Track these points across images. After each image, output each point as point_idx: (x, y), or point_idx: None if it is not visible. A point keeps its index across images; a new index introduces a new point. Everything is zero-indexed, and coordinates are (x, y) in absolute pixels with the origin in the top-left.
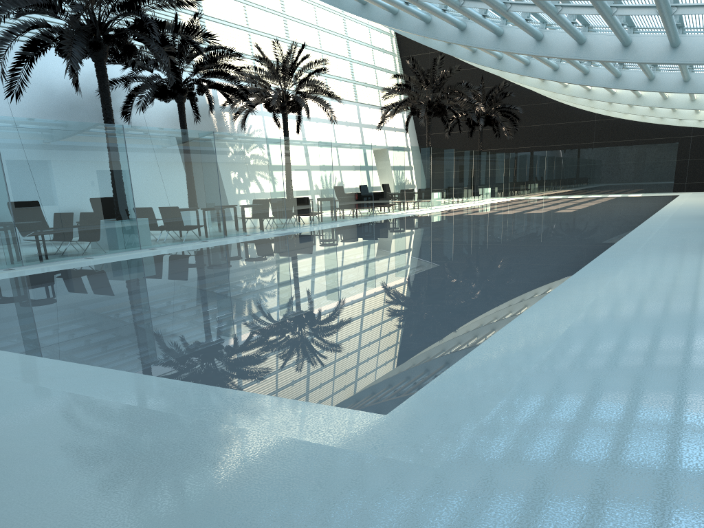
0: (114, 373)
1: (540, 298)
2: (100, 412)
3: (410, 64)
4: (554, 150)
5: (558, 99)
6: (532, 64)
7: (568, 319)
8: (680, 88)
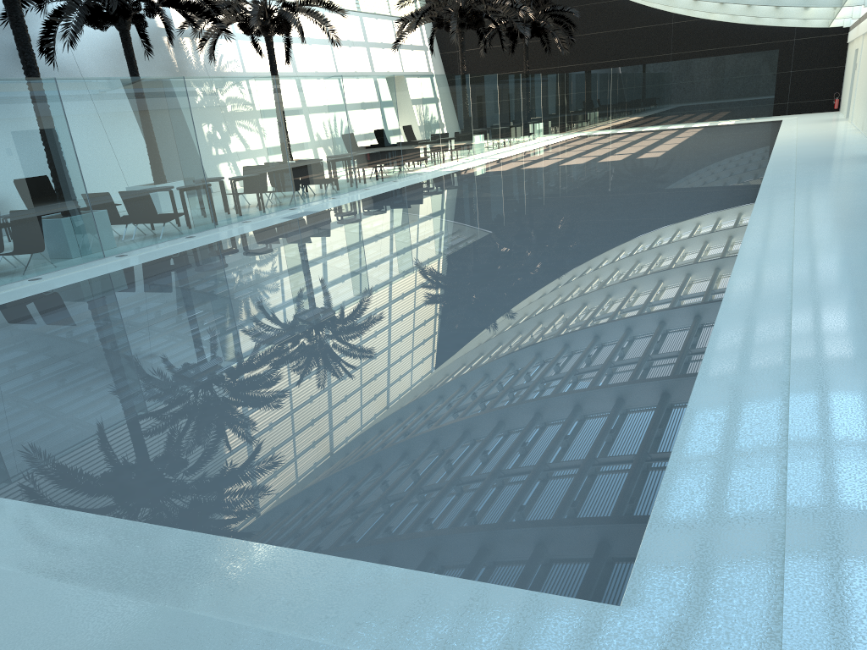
0: (158, 535)
1: (711, 328)
2: (172, 640)
3: None
4: (621, 66)
5: None
6: None
7: (777, 371)
8: None
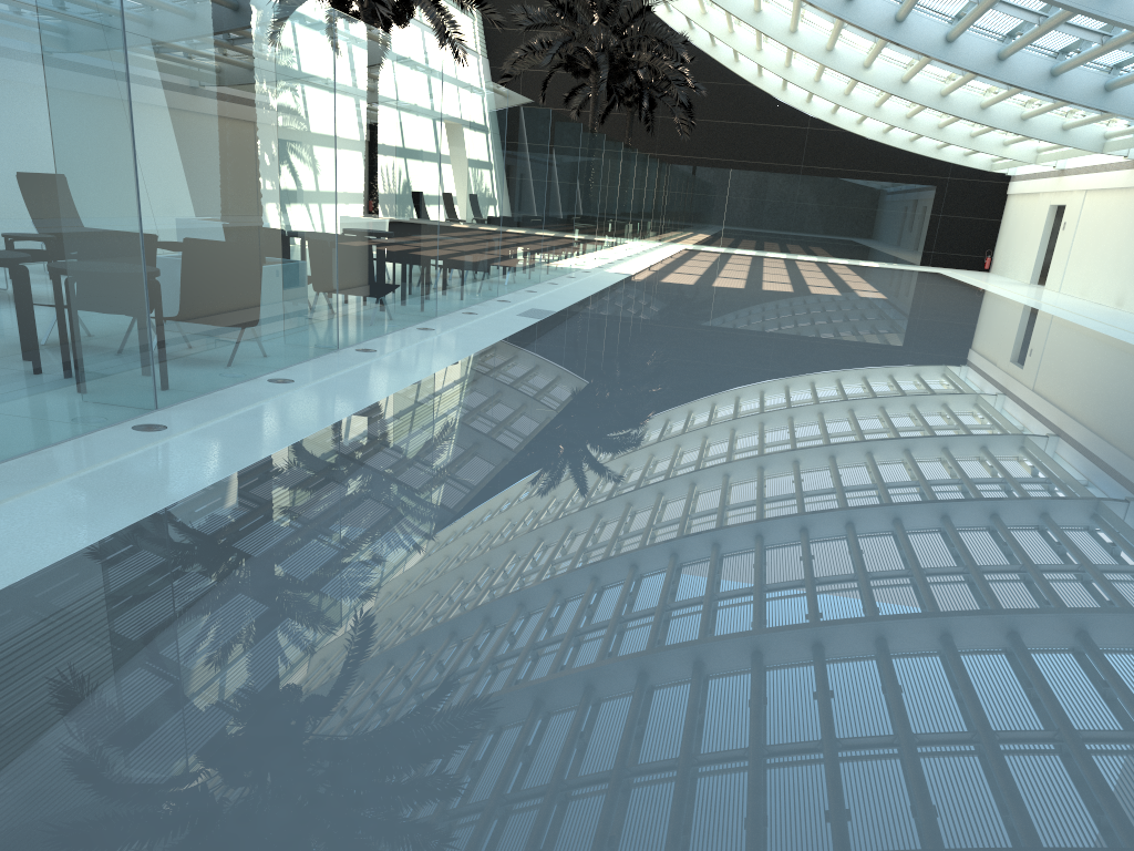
0: None
1: None
2: None
3: None
4: (738, 169)
5: (755, 81)
6: (909, 21)
7: None
8: None
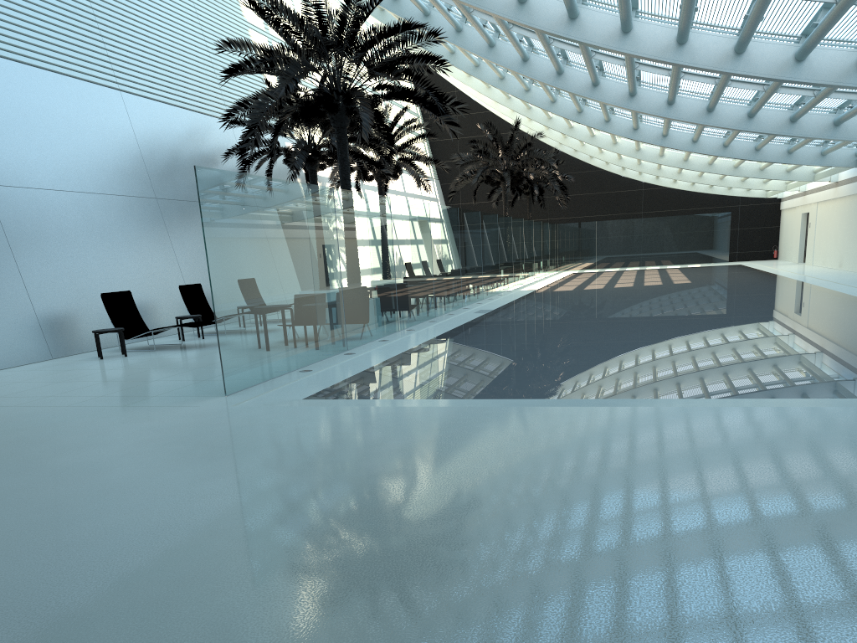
0: None
1: None
2: None
3: (482, 129)
4: (601, 220)
5: (604, 167)
6: (670, 135)
7: None
8: (818, 161)
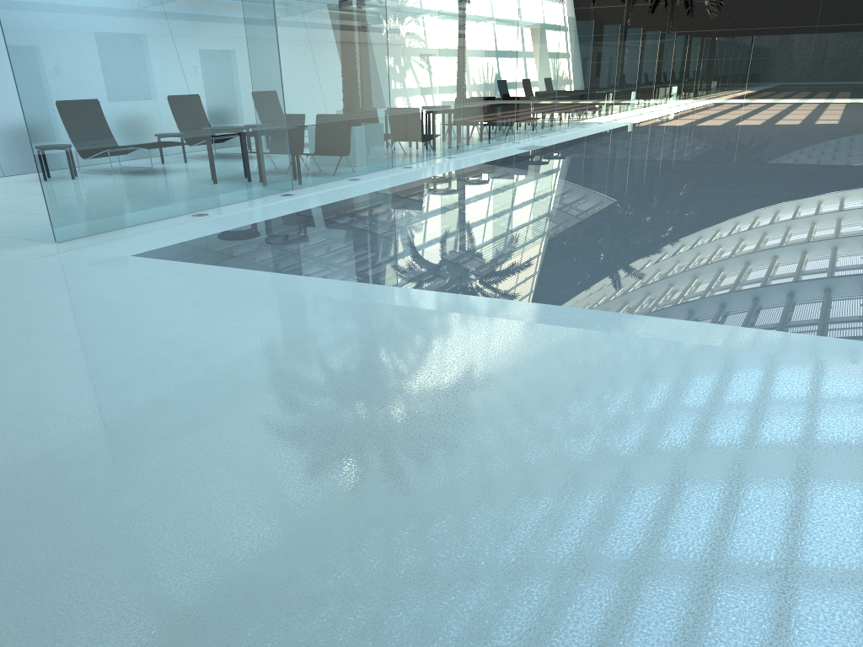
0: None
1: None
2: None
3: None
4: (762, 35)
5: None
6: None
7: None
8: None
